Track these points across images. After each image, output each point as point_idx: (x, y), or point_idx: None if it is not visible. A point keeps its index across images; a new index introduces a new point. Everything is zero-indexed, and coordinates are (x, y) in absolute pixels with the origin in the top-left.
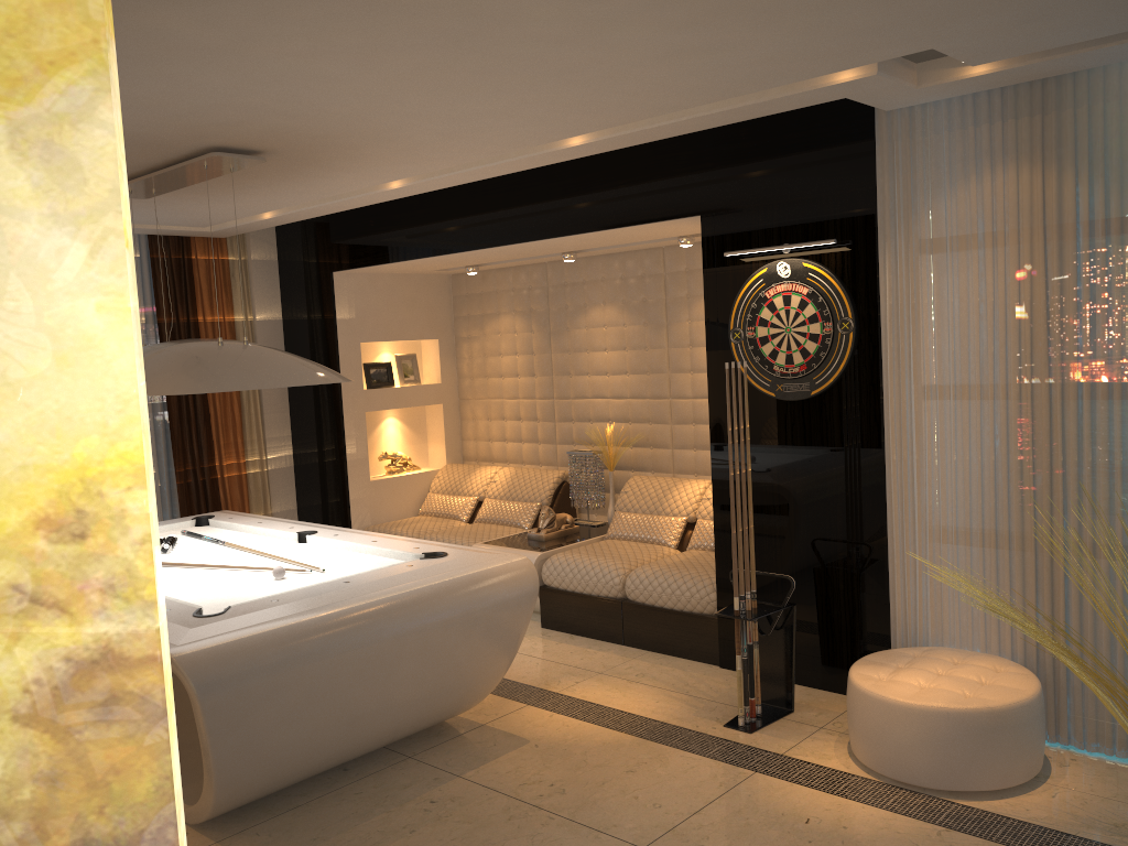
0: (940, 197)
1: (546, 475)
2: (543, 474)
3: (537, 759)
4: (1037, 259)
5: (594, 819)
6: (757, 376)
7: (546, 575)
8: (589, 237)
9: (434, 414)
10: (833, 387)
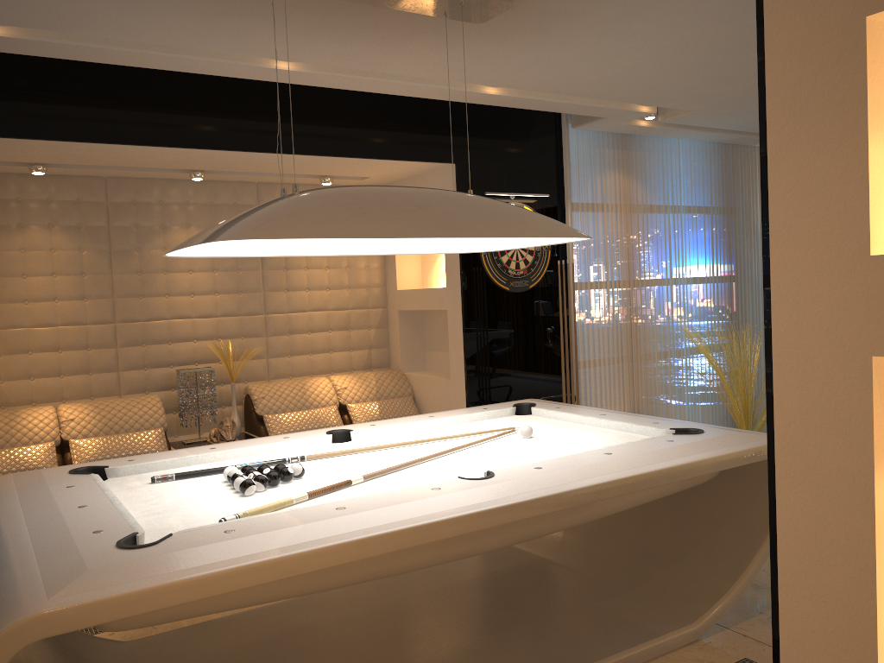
0: (589, 181)
1: (145, 400)
2: (139, 400)
3: None
4: (625, 218)
5: None
6: (498, 276)
7: None
8: (328, 162)
9: None
10: (538, 283)
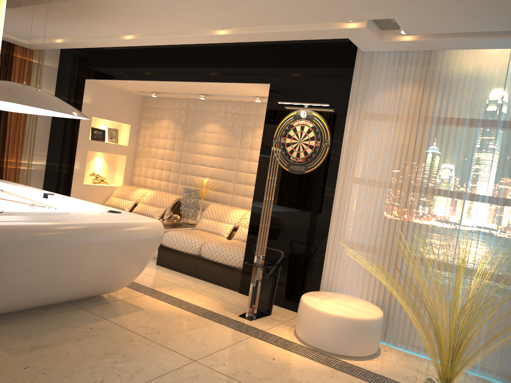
0: (378, 94)
1: (171, 197)
2: (169, 196)
3: (147, 317)
4: (414, 128)
5: (172, 346)
6: (282, 160)
7: (164, 240)
8: (216, 85)
9: (121, 160)
10: (315, 170)
